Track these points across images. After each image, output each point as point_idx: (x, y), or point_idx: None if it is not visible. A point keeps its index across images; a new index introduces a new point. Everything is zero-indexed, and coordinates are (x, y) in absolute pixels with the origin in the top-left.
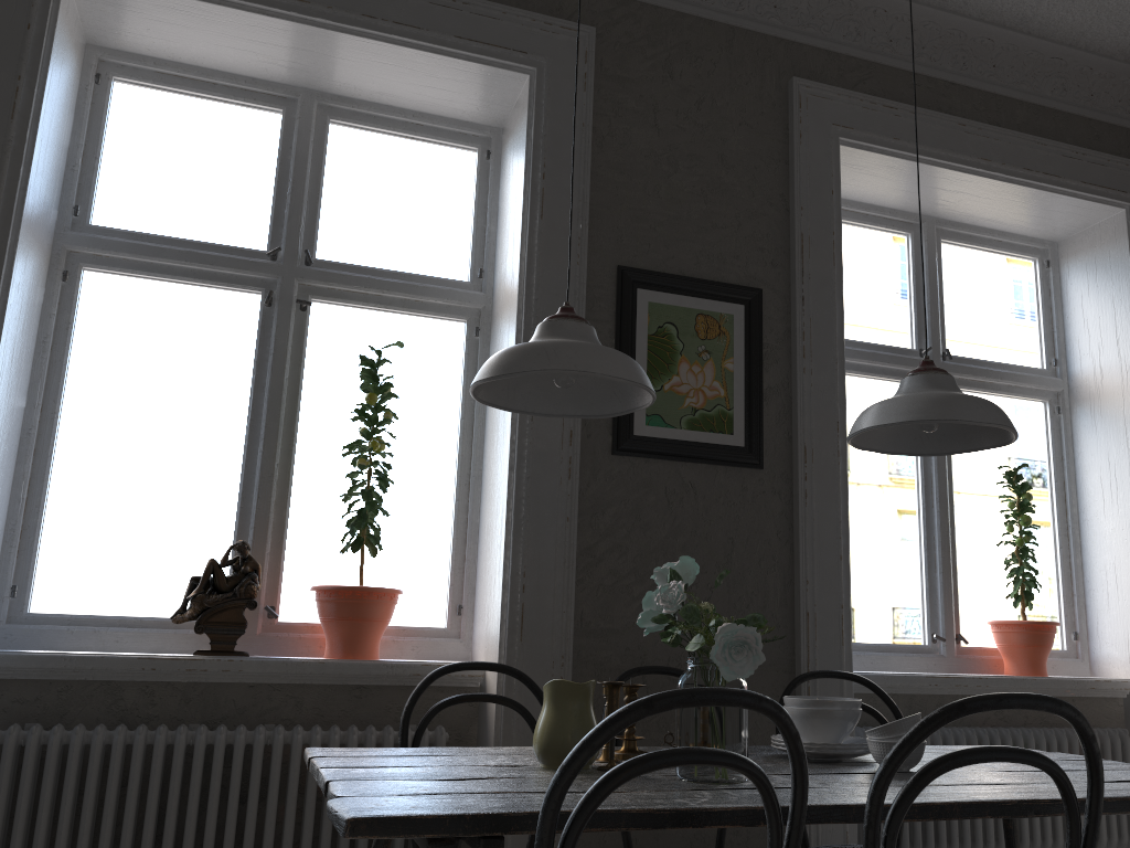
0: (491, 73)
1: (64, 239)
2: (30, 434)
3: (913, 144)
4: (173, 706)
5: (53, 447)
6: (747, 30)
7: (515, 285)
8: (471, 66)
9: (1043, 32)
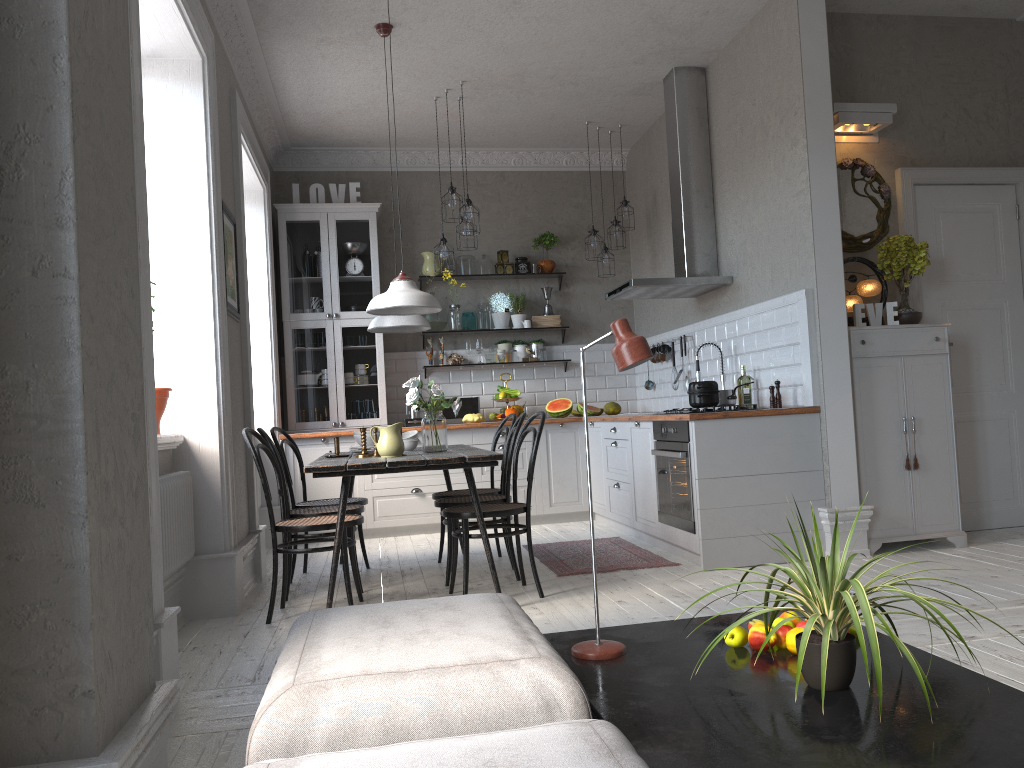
0: (189, 49)
1: None
2: None
3: (248, 140)
4: None
5: None
6: (224, 51)
7: (201, 200)
8: (189, 43)
9: (279, 95)
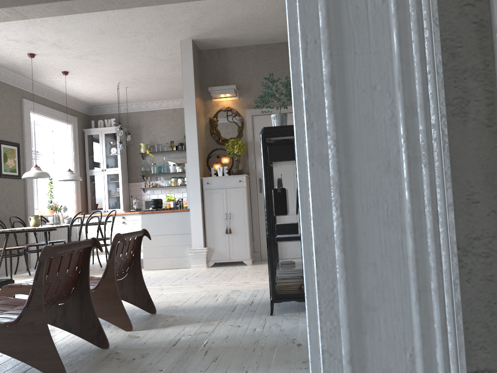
0: None
1: None
2: None
3: (41, 113)
4: None
5: None
6: (15, 86)
7: None
8: None
9: (63, 93)
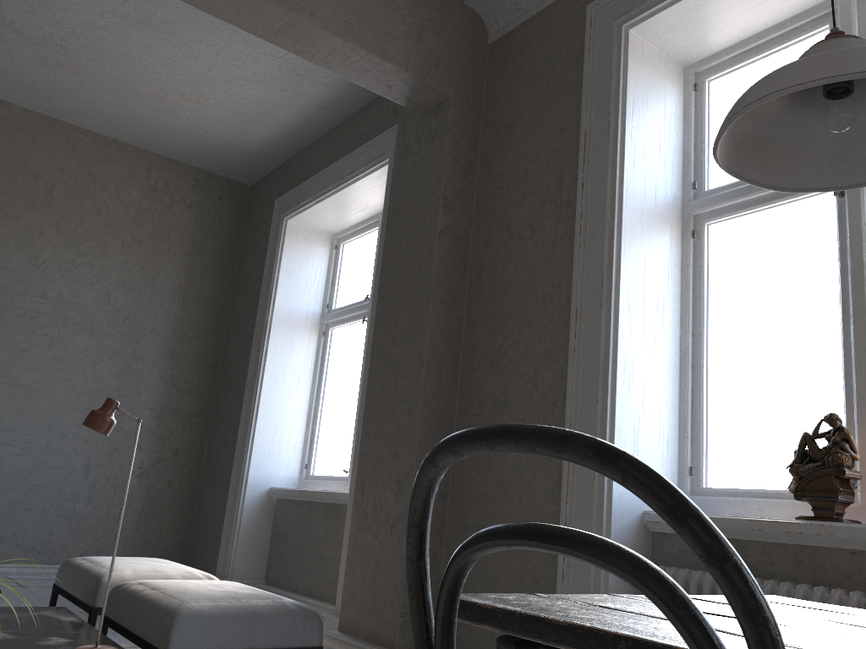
0: None
1: (688, 208)
2: (685, 353)
3: None
4: (787, 566)
5: (703, 360)
6: None
7: None
8: None
9: None
